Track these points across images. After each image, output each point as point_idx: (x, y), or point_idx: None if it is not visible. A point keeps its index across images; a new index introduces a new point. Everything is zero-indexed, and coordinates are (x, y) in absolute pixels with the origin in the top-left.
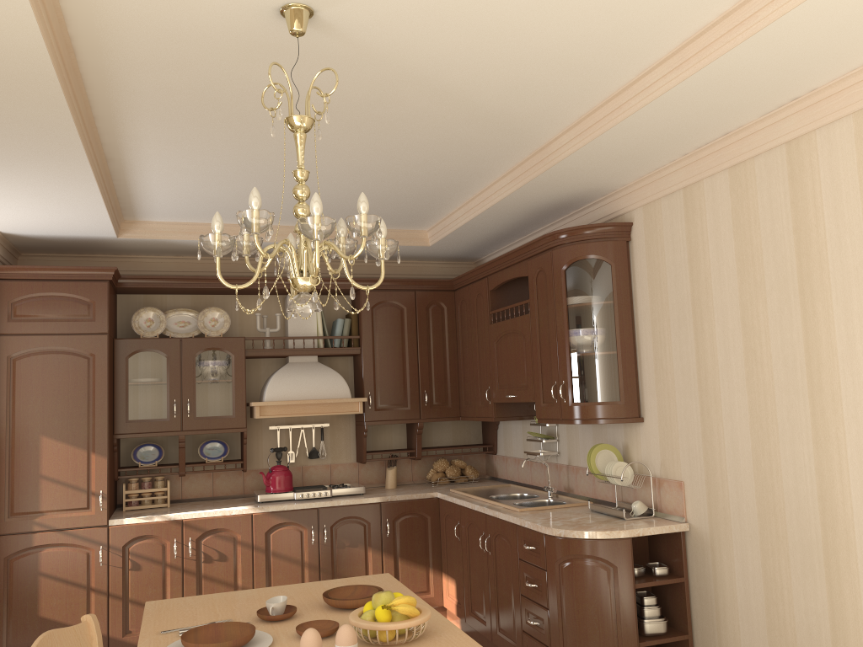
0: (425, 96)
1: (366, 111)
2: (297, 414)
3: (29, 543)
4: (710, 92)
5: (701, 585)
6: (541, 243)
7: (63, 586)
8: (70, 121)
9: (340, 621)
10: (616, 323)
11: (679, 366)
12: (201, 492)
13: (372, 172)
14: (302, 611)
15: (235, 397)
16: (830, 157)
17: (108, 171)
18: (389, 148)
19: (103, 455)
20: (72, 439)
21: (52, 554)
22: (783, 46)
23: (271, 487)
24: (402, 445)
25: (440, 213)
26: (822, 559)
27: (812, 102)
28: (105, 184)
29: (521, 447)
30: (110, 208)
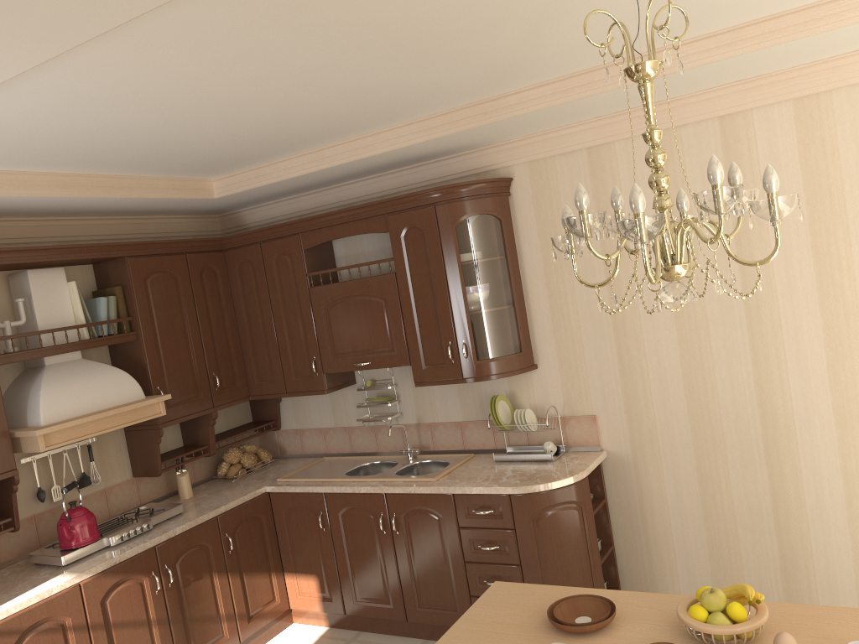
0: (516, 35)
1: (438, 43)
2: (93, 434)
3: None
4: (721, 69)
5: (622, 499)
6: (418, 197)
7: None
8: (157, 3)
9: (631, 642)
10: (511, 277)
11: (587, 312)
12: None
13: (299, 111)
14: None
15: None
16: (768, 133)
17: None
18: (371, 86)
19: None
20: None
21: None
22: (820, 42)
23: (76, 540)
24: (178, 443)
25: (266, 160)
26: (763, 451)
27: (754, 85)
28: None
29: (329, 416)
30: None
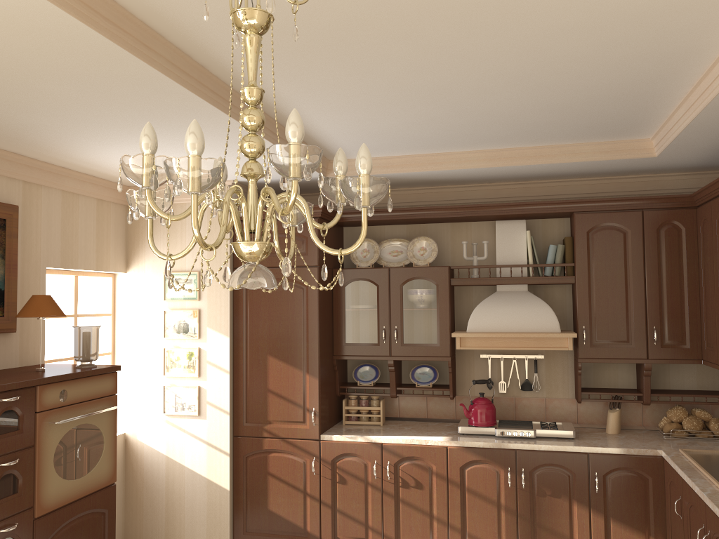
0: None
1: None
2: (499, 348)
3: (260, 446)
4: None
5: None
6: None
7: (285, 487)
8: (158, 73)
9: None
10: None
11: None
12: (415, 412)
13: (532, 77)
14: None
15: (439, 326)
16: None
17: (268, 117)
18: (532, 42)
19: (314, 376)
20: (290, 360)
21: (277, 458)
22: None
23: (472, 419)
24: (630, 384)
25: (656, 116)
26: None
27: None
28: (271, 131)
29: None
30: None
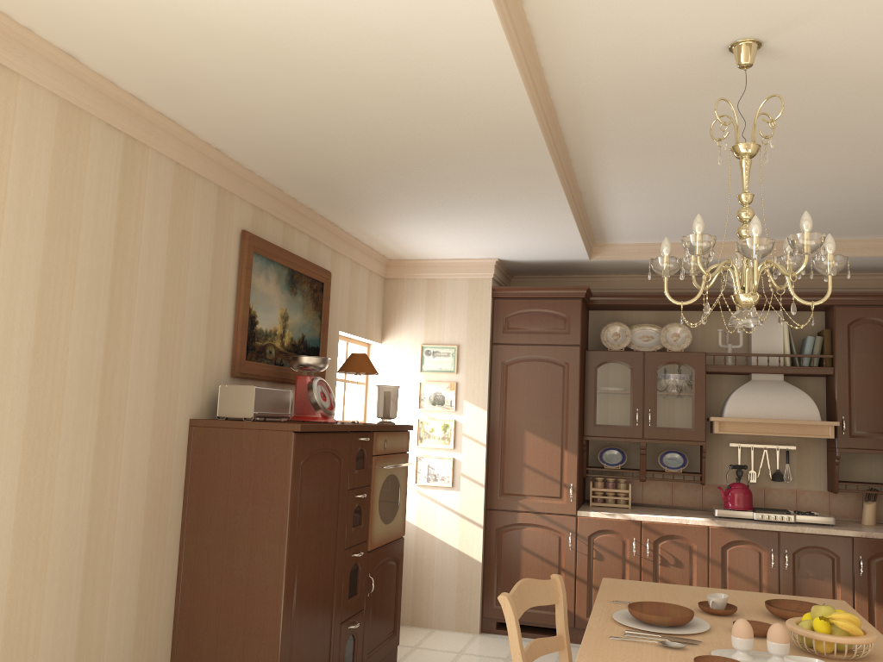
0: None
1: (827, 123)
2: (759, 433)
3: (514, 520)
4: None
5: None
6: None
7: (539, 562)
8: (551, 167)
9: None
10: None
11: None
12: (659, 499)
13: (842, 181)
14: (743, 613)
15: (694, 410)
16: None
17: (581, 203)
18: (859, 155)
19: (573, 452)
20: (548, 436)
21: (531, 533)
22: None
23: (729, 503)
24: None
25: None
26: None
27: None
28: (579, 215)
29: None
30: (583, 234)
